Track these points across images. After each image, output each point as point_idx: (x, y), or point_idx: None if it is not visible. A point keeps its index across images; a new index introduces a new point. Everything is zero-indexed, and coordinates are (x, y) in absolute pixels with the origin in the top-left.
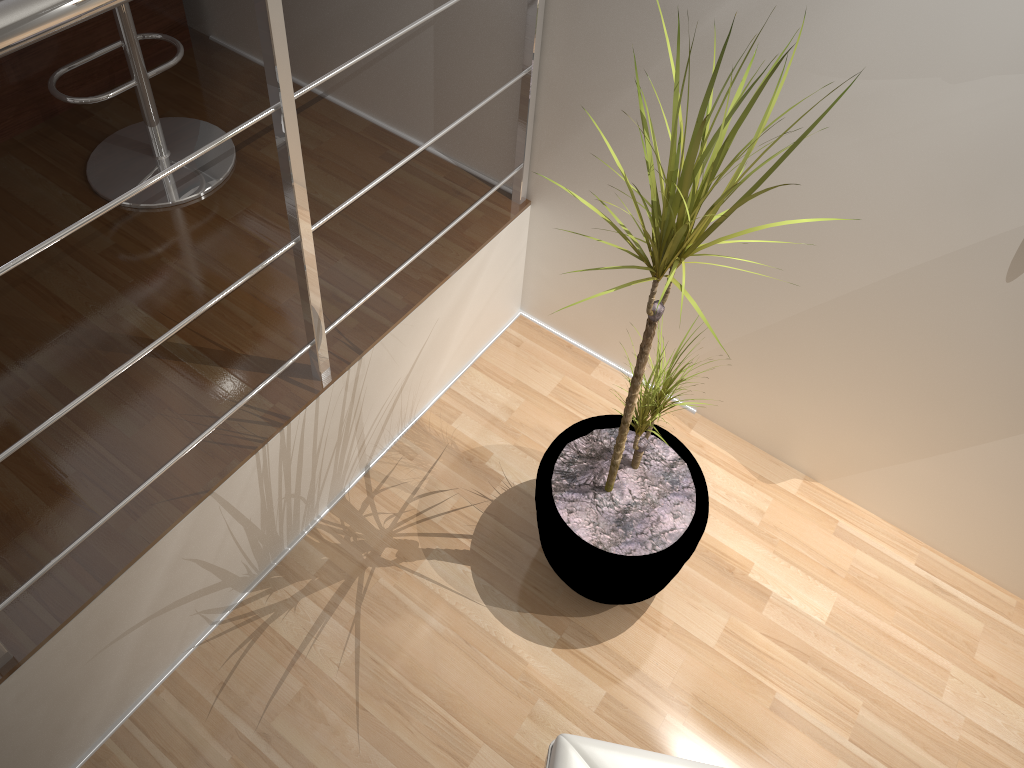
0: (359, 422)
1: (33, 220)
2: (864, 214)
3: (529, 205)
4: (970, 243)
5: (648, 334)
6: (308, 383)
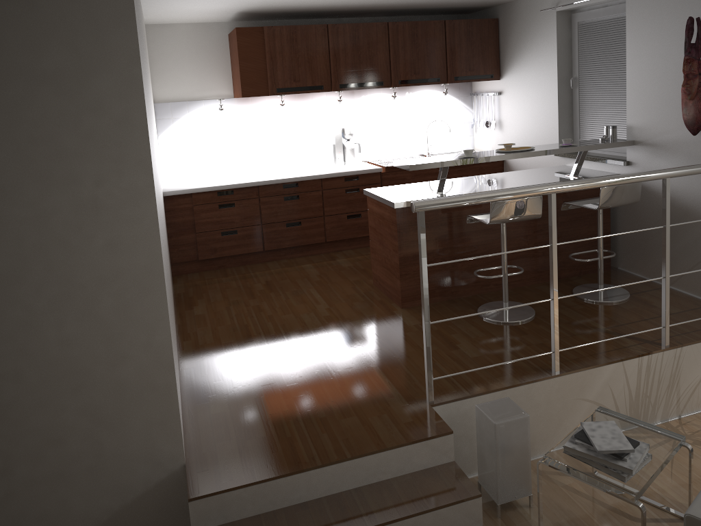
0: (678, 383)
1: None
2: None
3: None
4: None
5: None
6: (659, 346)
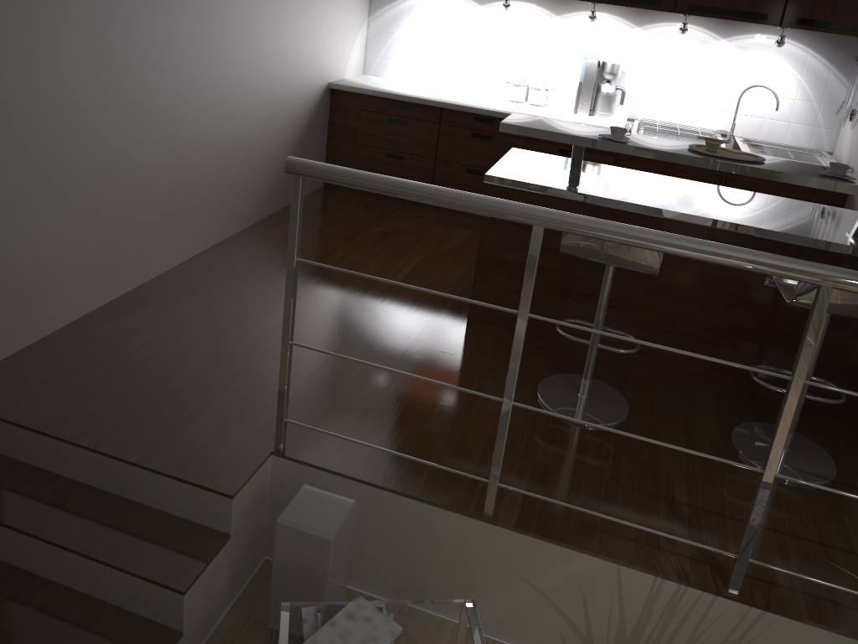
0: None
1: (689, 421)
2: None
3: None
4: None
5: None
6: (719, 584)
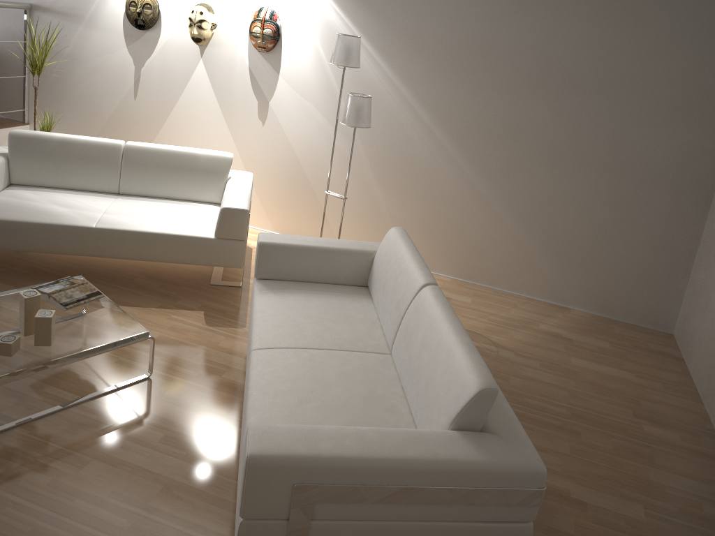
0: None
1: None
2: (106, 93)
3: (29, 124)
4: (126, 93)
5: (35, 95)
6: None
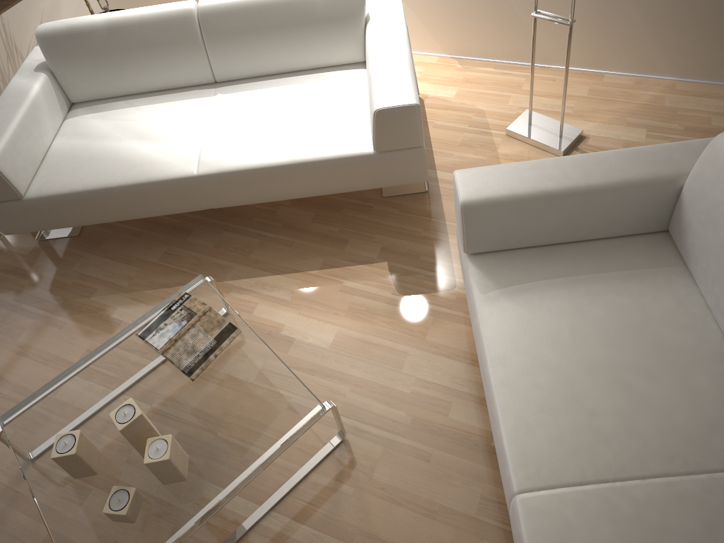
0: (17, 49)
1: None
2: None
3: None
4: None
5: None
6: None
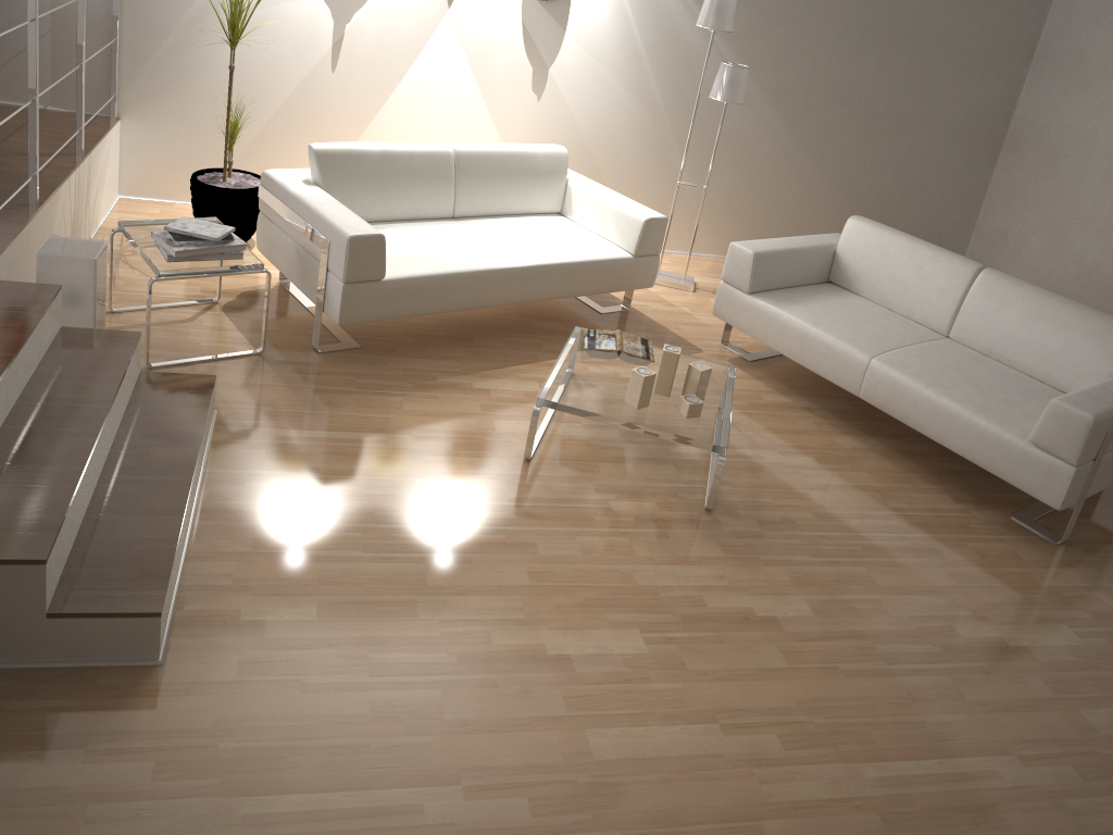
0: (89, 198)
1: None
2: (279, 64)
3: (120, 120)
4: (317, 62)
5: (231, 79)
6: (77, 156)
